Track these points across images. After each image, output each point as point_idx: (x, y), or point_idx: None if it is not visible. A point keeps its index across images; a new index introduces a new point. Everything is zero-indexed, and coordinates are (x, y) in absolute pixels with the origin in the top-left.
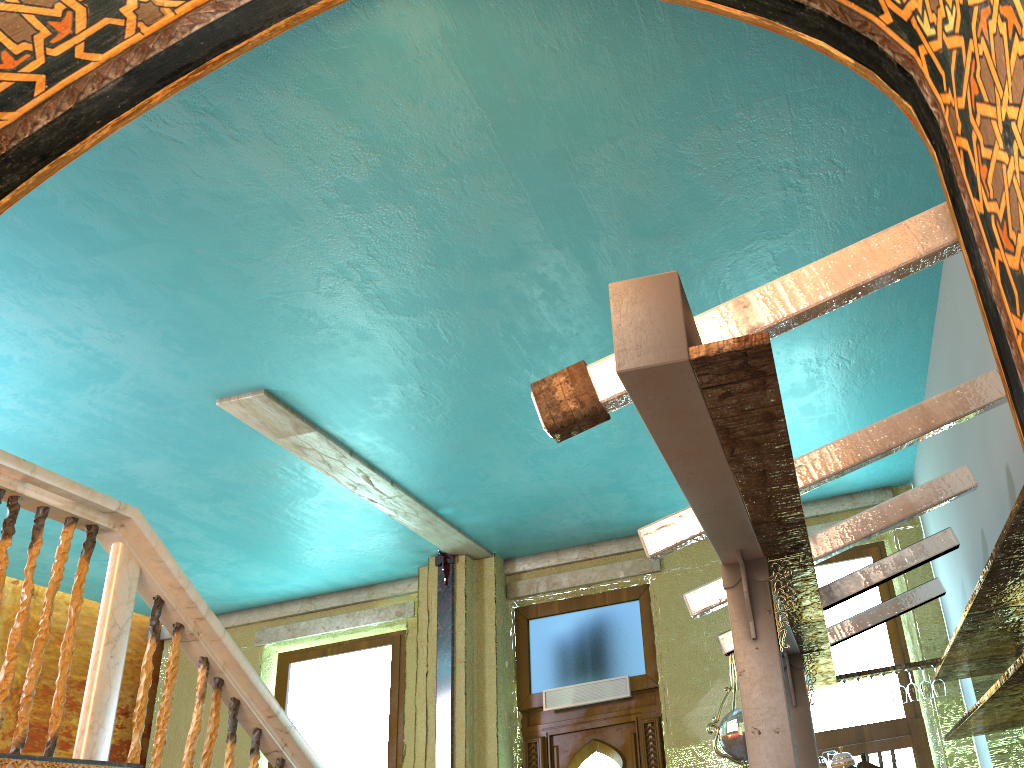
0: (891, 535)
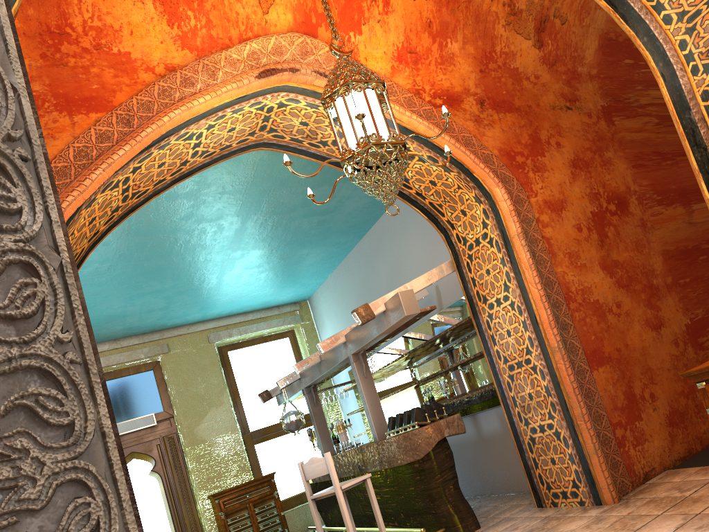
0: (299, 326)
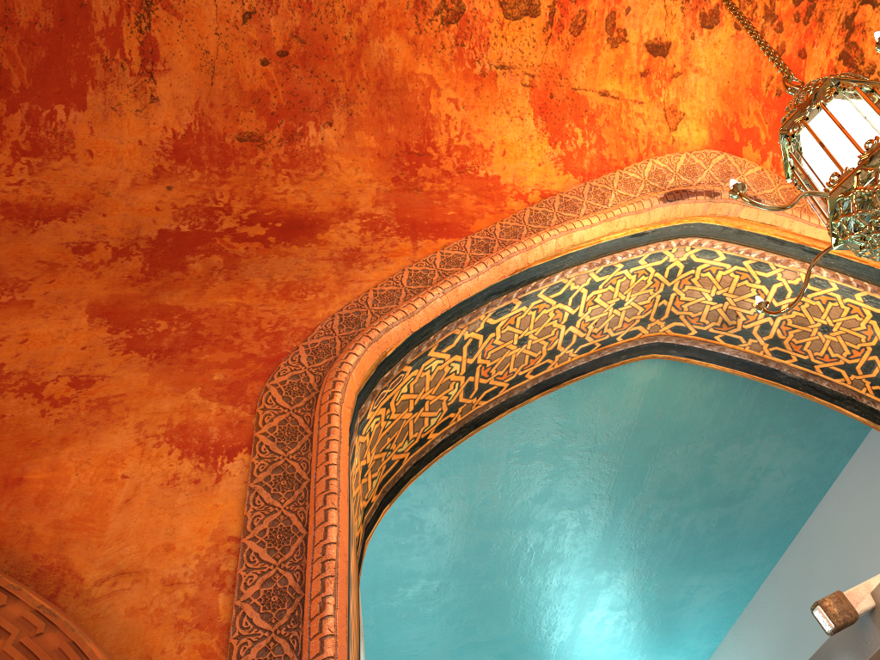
0: None
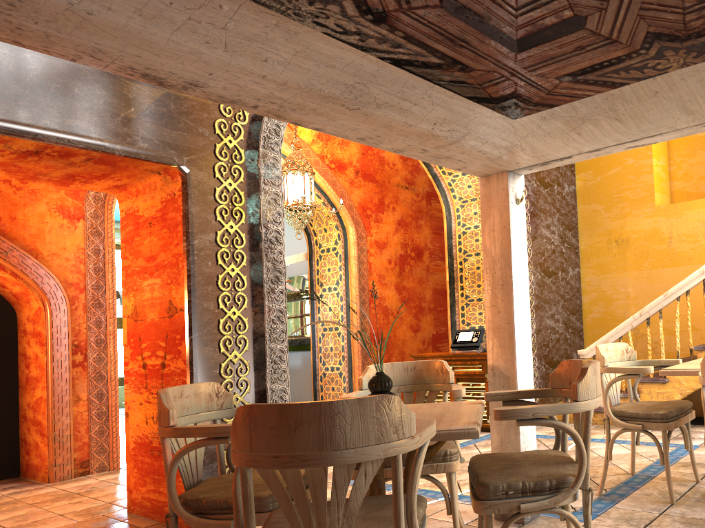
0: None
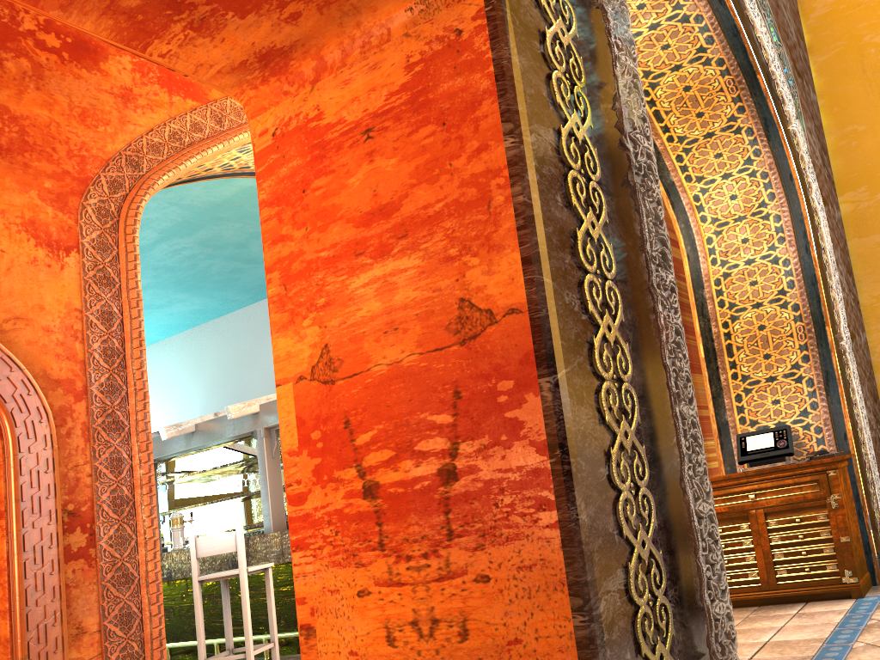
0: None
